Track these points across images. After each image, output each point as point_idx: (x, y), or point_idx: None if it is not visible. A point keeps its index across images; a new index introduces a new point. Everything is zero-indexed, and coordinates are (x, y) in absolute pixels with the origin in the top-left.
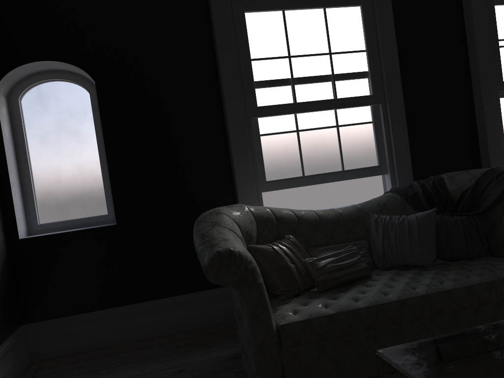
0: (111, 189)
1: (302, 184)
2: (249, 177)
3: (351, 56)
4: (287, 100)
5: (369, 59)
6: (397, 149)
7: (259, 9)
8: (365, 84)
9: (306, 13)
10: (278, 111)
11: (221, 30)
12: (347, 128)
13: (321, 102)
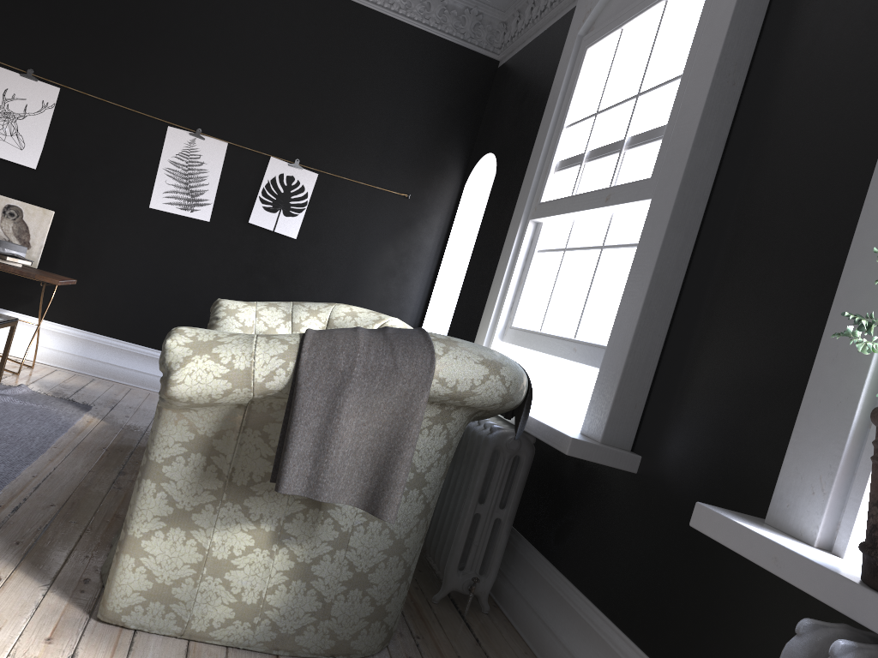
0: (457, 299)
1: (529, 345)
2: (491, 310)
3: (661, 93)
4: (567, 191)
5: (677, 92)
6: (622, 311)
7: (598, 39)
8: (656, 155)
9: (644, 22)
10: (549, 210)
11: (554, 86)
12: (611, 254)
13: (588, 194)
